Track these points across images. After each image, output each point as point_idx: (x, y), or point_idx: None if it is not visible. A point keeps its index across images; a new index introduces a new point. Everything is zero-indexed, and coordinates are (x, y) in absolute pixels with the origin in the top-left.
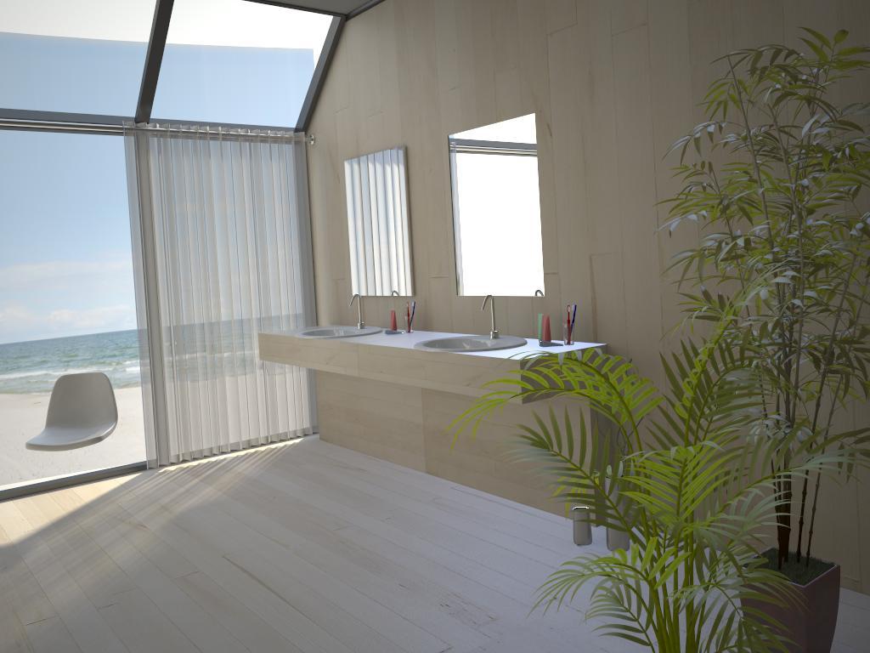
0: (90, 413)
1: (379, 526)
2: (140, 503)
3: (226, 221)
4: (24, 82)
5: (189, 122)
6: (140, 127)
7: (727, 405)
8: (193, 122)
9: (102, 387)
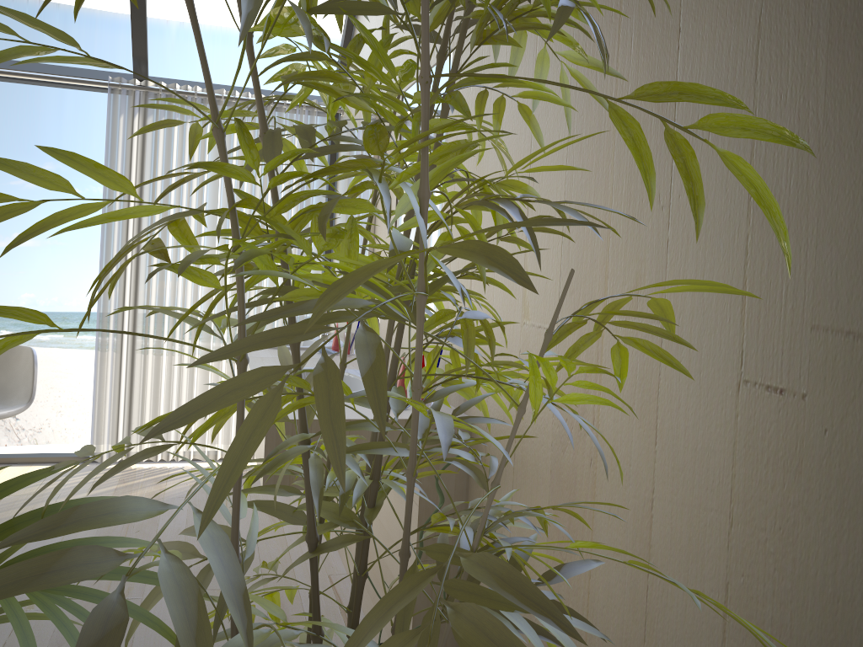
0: (12, 390)
1: (161, 611)
2: (21, 502)
3: (217, 197)
4: (264, 76)
5: (198, 83)
6: (128, 83)
7: (564, 583)
8: (203, 84)
9: (27, 363)
